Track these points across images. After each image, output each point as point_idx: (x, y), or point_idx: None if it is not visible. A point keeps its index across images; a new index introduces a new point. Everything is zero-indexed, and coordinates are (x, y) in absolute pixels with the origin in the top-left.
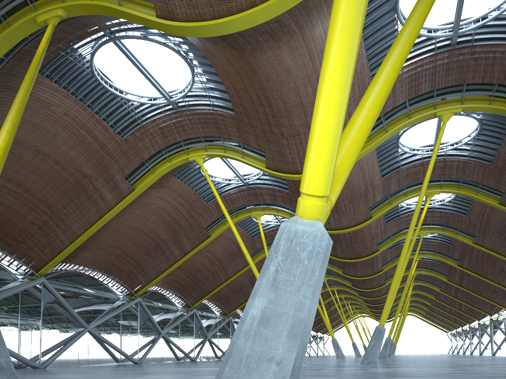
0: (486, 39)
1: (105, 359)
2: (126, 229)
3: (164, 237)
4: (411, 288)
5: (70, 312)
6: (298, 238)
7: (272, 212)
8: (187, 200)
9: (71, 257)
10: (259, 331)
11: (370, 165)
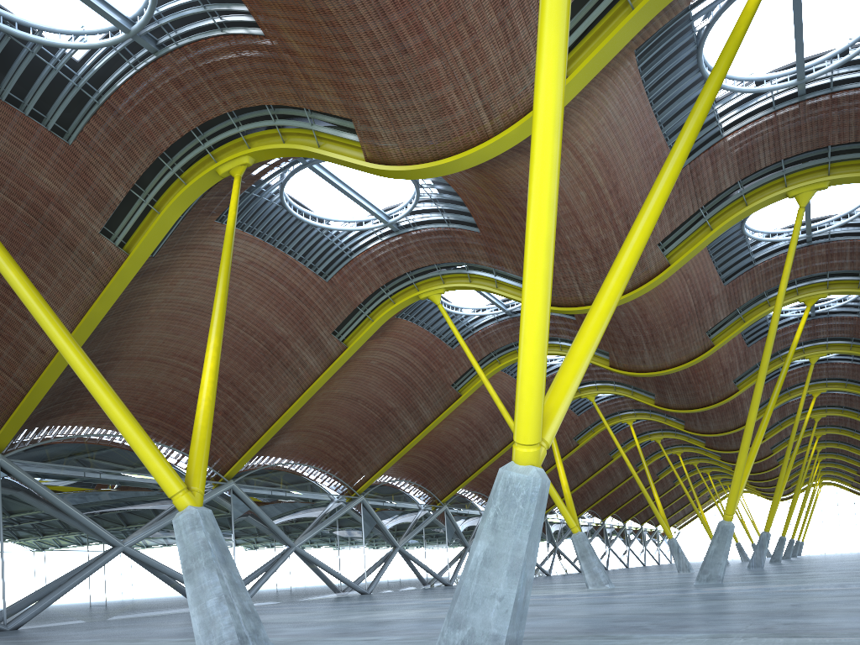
0: (855, 78)
1: (319, 590)
2: (337, 399)
3: (392, 404)
4: (816, 442)
5: (269, 525)
6: (513, 484)
7: (553, 350)
8: (421, 347)
9: (265, 448)
10: (483, 570)
11: (700, 268)
